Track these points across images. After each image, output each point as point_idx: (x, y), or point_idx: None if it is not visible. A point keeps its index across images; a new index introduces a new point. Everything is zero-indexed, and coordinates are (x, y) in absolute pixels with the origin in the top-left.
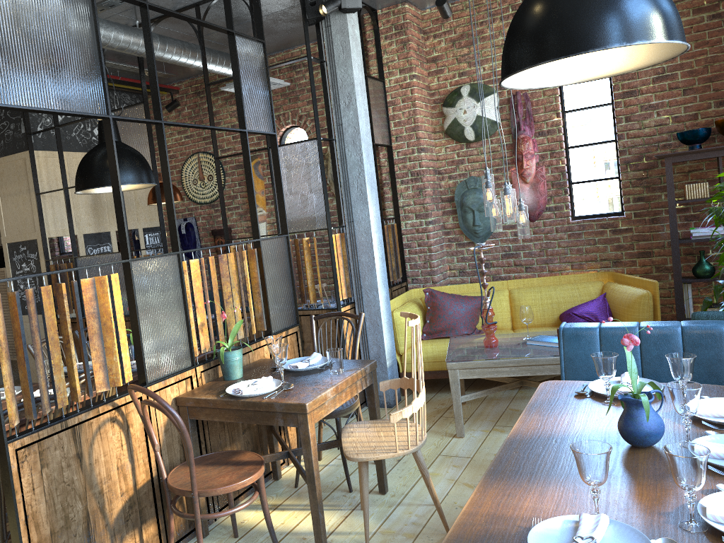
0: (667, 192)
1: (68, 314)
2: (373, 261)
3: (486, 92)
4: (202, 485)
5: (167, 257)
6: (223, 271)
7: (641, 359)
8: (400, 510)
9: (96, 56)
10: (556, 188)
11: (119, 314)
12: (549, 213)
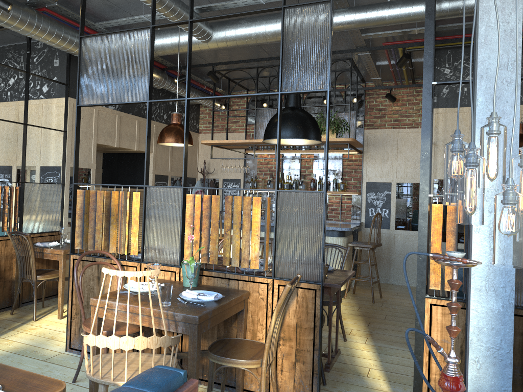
0: None
1: (104, 207)
2: (471, 252)
3: None
4: None
5: (174, 188)
6: (227, 208)
7: None
8: None
9: (148, 67)
10: None
11: (135, 215)
12: None
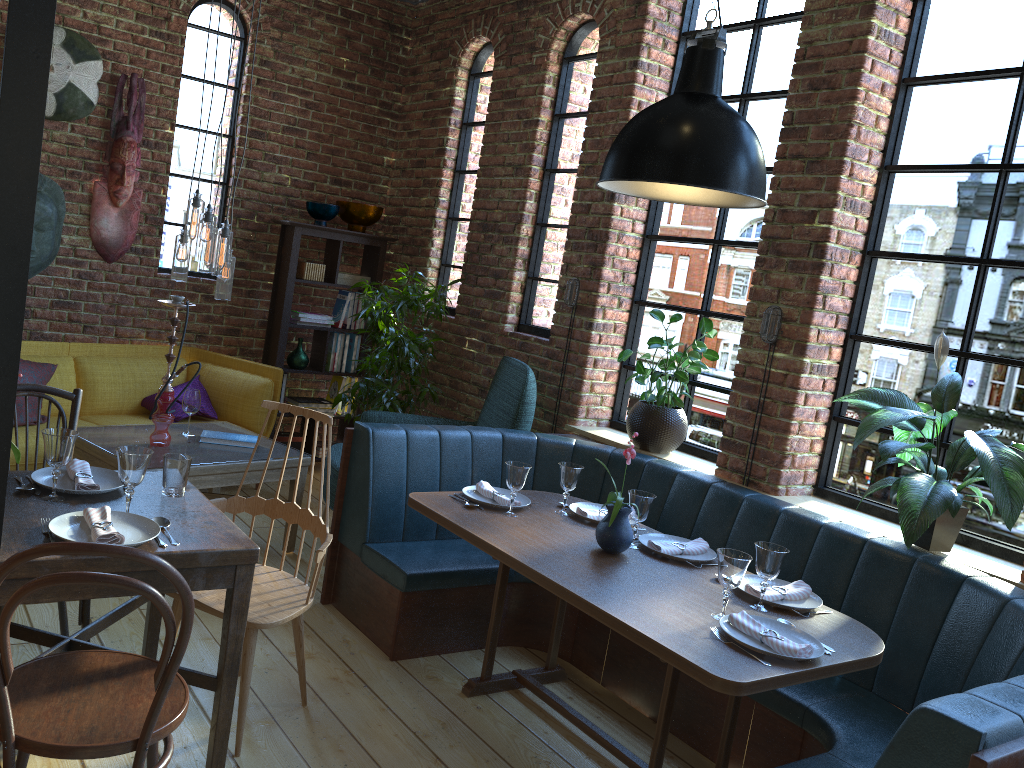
0: (269, 263)
1: None
2: None
3: (91, 54)
4: (130, 725)
5: None
6: None
7: (440, 465)
8: (205, 696)
9: None
10: (149, 224)
11: None
12: (134, 257)
